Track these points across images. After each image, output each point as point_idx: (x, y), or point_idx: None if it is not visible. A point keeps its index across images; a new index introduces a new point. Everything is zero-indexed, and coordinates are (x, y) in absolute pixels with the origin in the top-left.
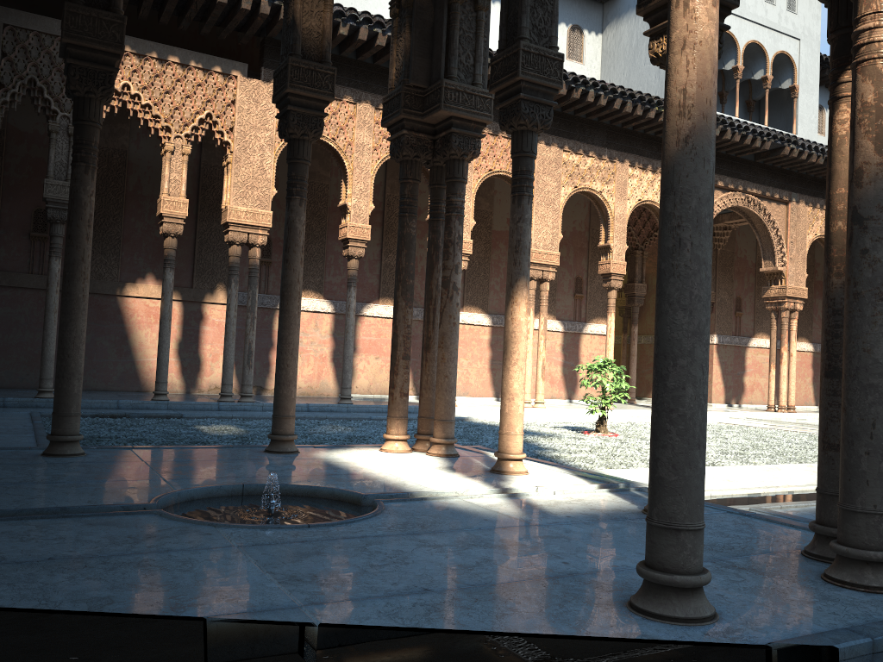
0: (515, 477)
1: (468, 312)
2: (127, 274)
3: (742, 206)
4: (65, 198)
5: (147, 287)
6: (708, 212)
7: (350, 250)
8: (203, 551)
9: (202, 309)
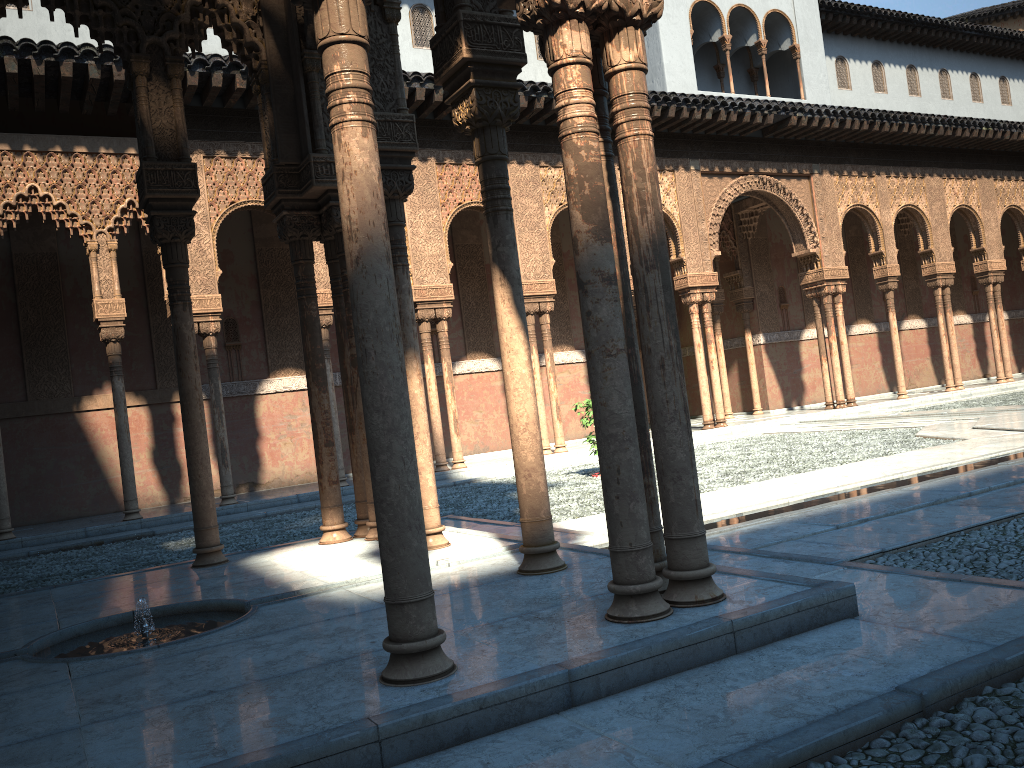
0: (430, 553)
1: (473, 359)
2: (81, 387)
3: (758, 189)
4: None
5: (106, 397)
6: (387, 321)
7: None
8: (36, 689)
9: (172, 410)
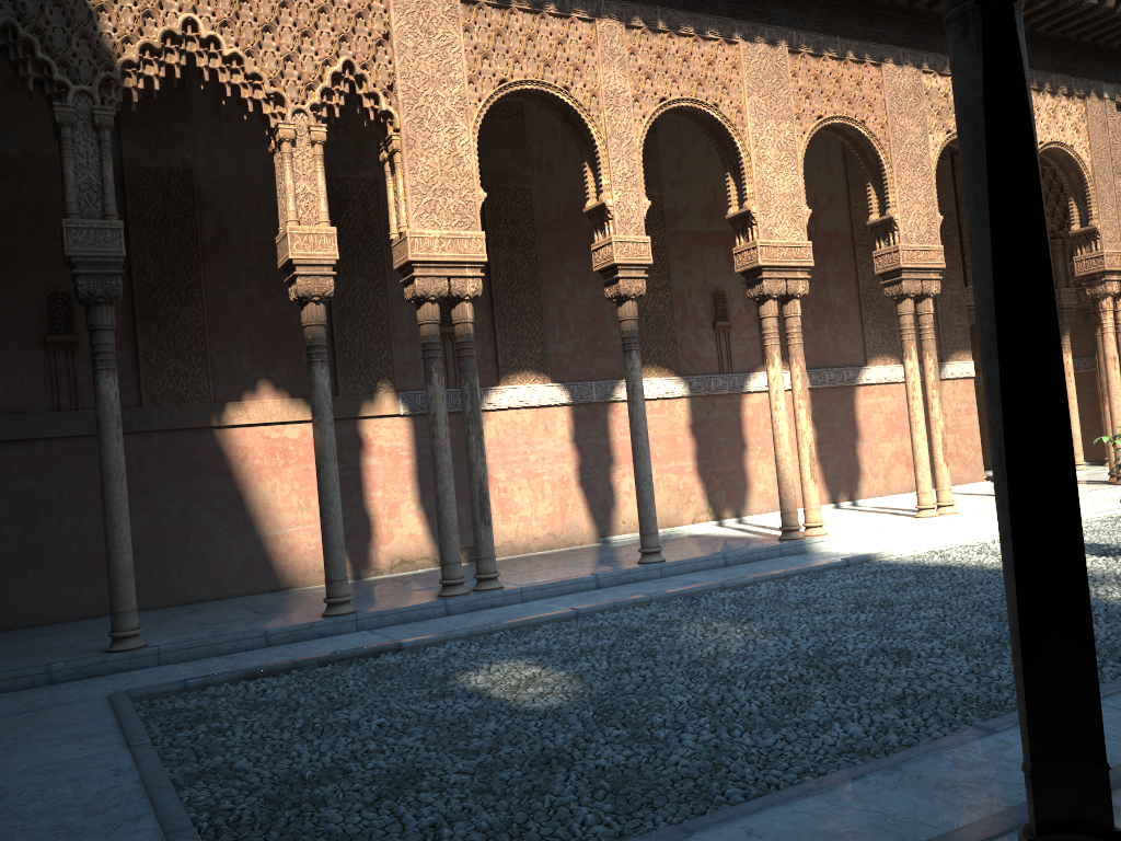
0: None
1: None
2: (224, 388)
3: None
4: (107, 253)
5: (262, 405)
6: None
7: (622, 285)
8: None
9: (359, 430)
